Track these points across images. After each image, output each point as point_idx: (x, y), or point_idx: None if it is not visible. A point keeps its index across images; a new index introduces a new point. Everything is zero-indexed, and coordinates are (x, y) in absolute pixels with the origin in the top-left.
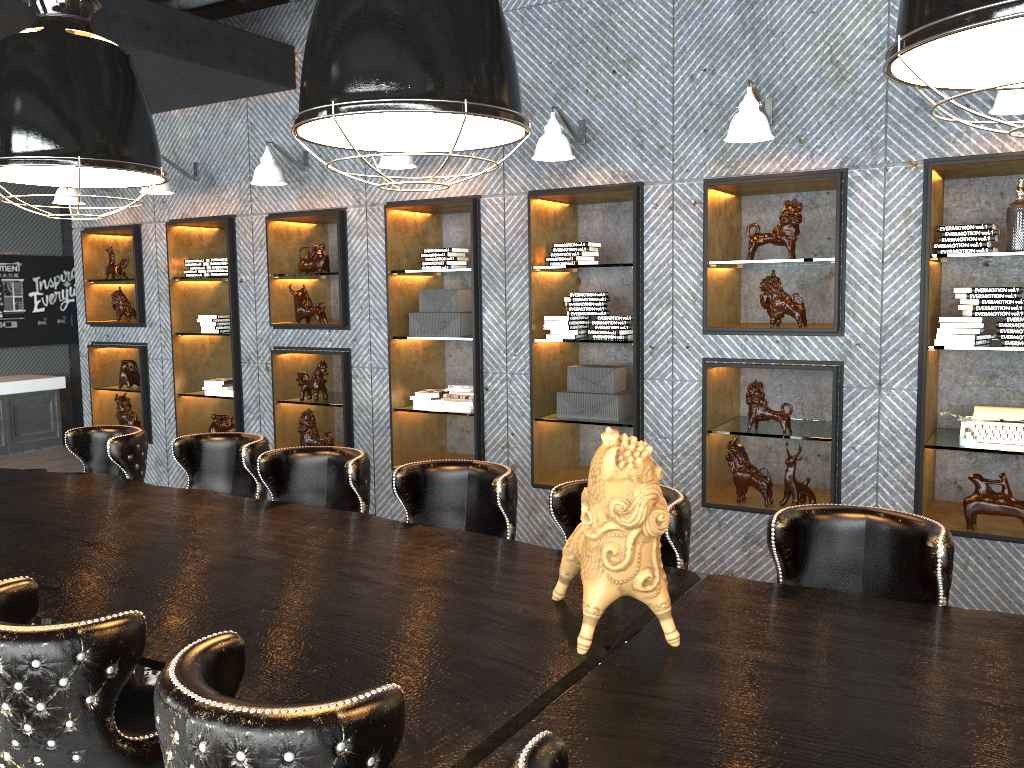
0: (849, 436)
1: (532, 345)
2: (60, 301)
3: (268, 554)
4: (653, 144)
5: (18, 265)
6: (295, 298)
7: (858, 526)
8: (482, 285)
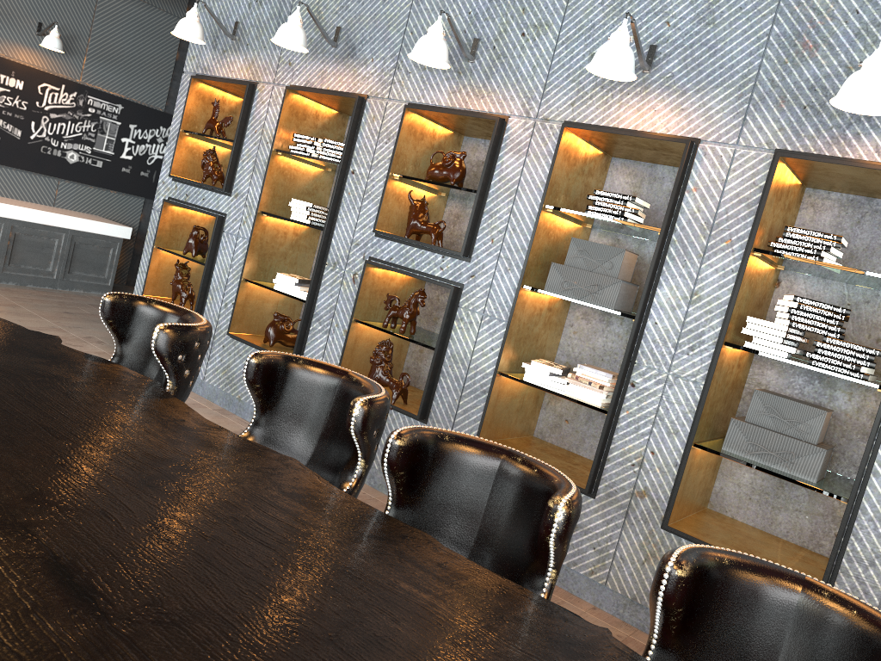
0: None
1: (721, 349)
2: (149, 154)
3: None
4: None
5: (119, 108)
6: (412, 208)
7: None
8: (667, 254)
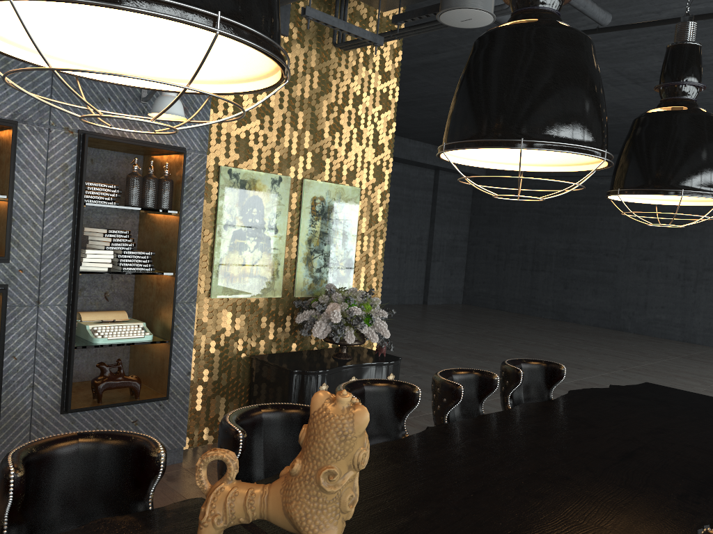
0: (11, 347)
1: None
2: None
3: None
4: None
5: None
6: None
7: (260, 420)
8: None
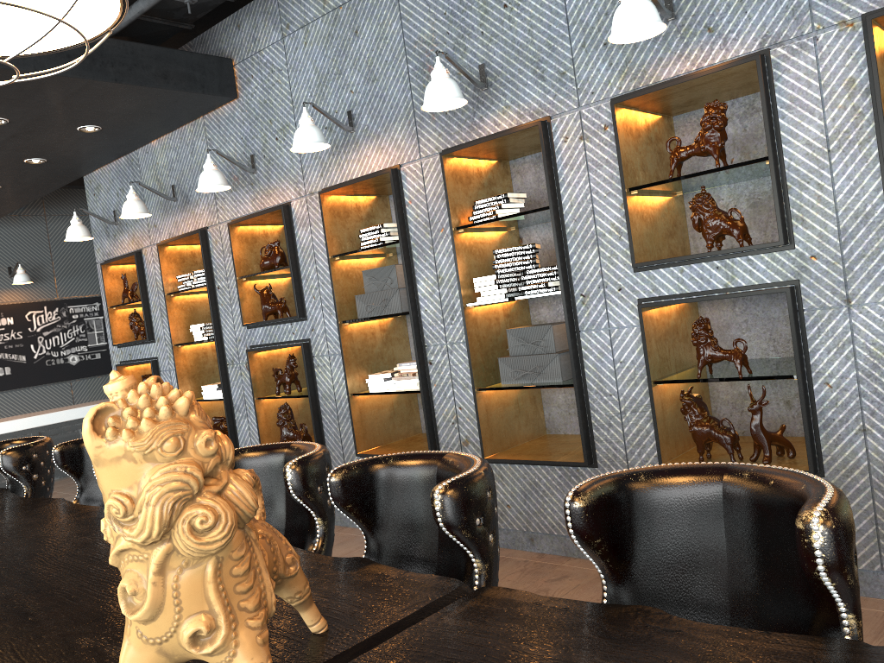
0: (820, 369)
1: (464, 311)
2: None
3: None
4: (554, 72)
5: (97, 305)
6: (260, 296)
7: (712, 496)
8: (413, 256)
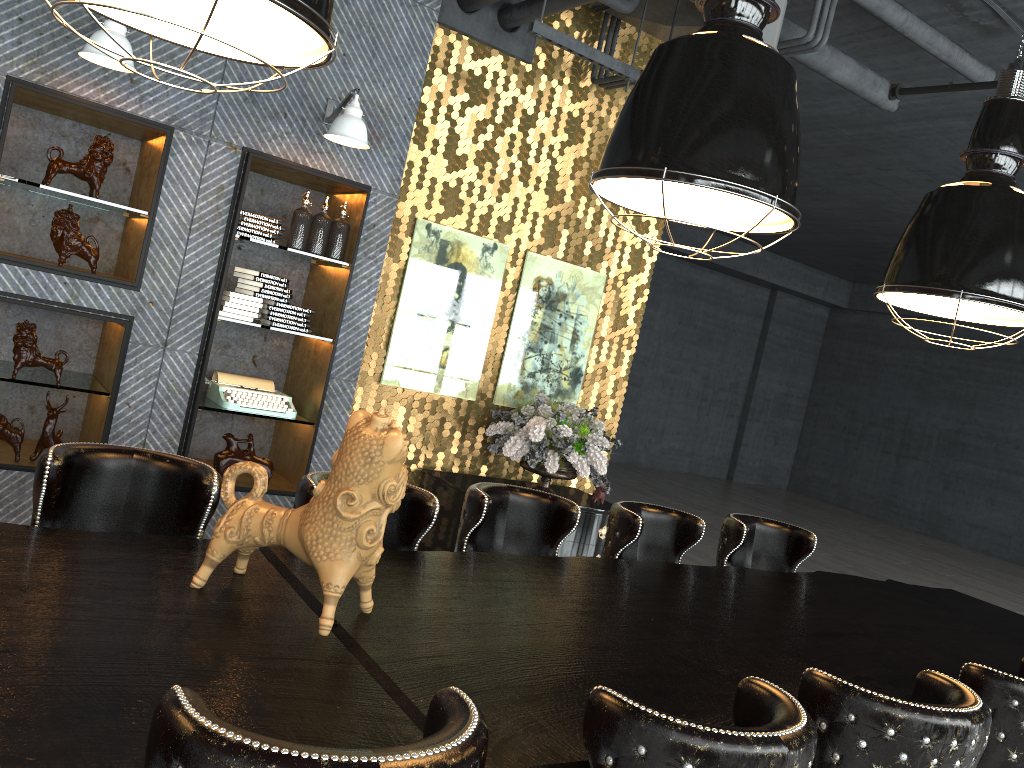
0: (126, 392)
1: None
2: None
3: None
4: None
5: None
6: None
7: None
8: None
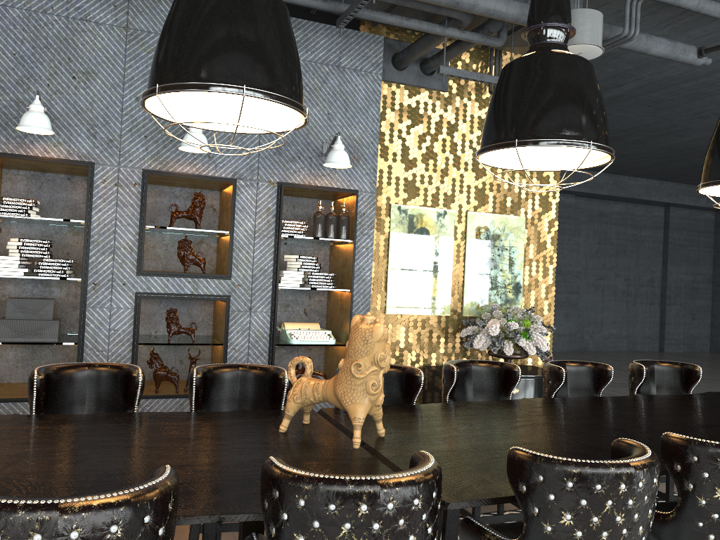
0: (232, 341)
1: None
2: None
3: (3, 450)
4: (104, 137)
5: None
6: None
7: None
8: None
